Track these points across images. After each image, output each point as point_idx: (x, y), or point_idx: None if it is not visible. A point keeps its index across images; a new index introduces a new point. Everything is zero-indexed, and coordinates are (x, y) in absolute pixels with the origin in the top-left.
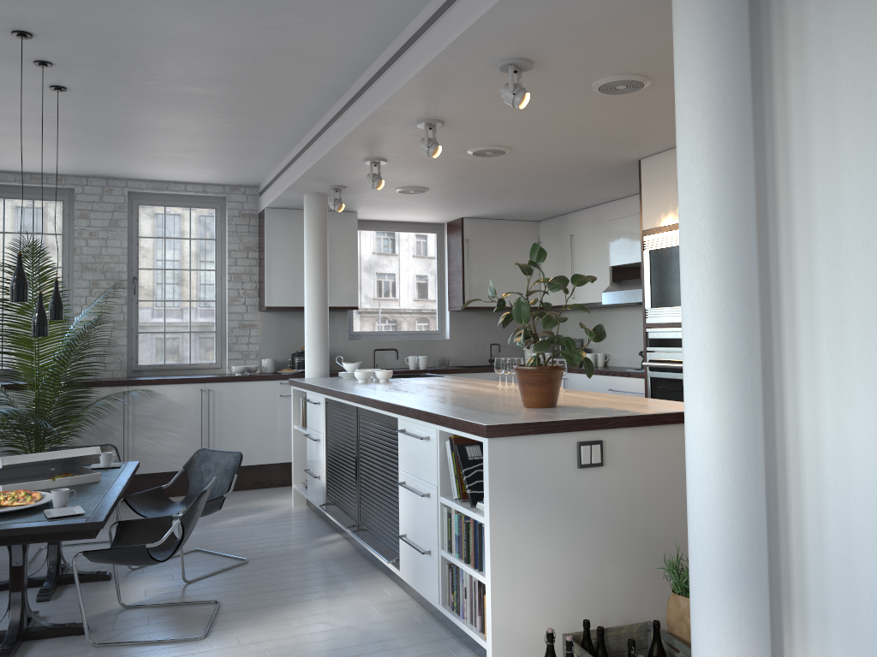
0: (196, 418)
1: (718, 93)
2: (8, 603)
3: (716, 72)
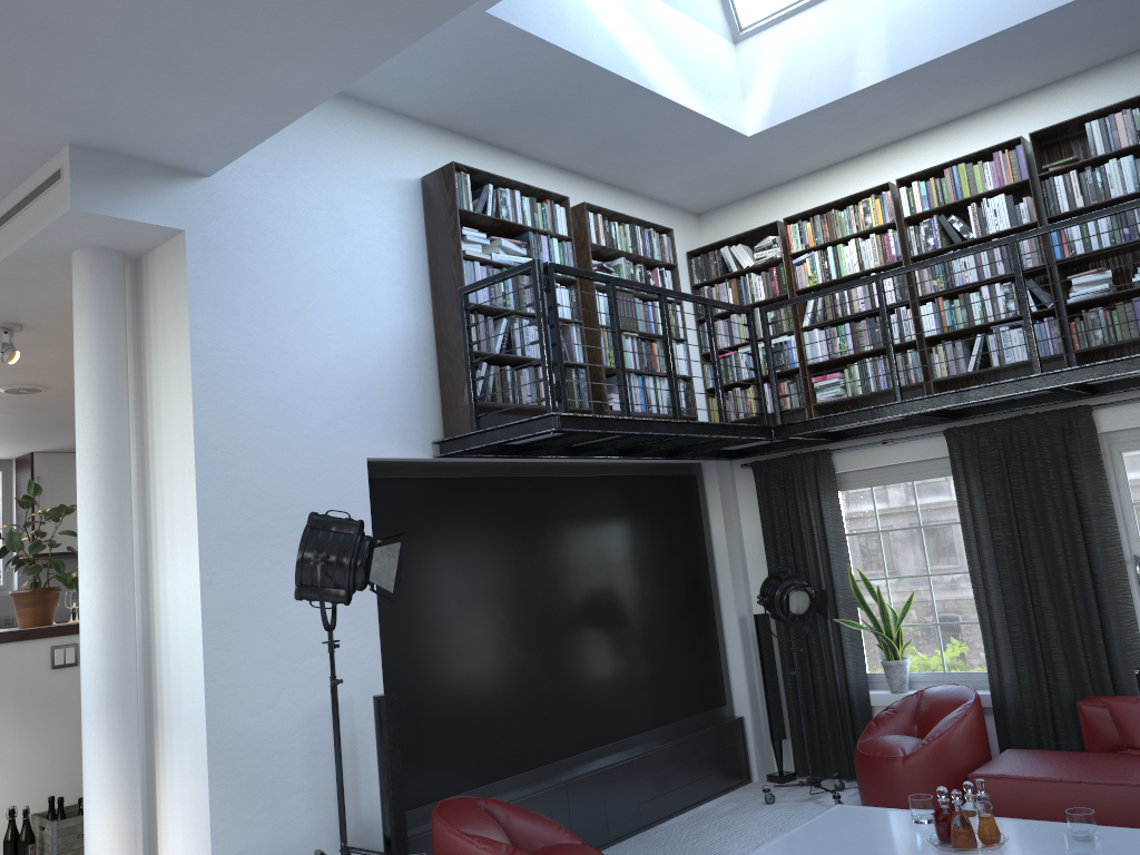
0: None
1: (96, 376)
2: None
3: (95, 362)
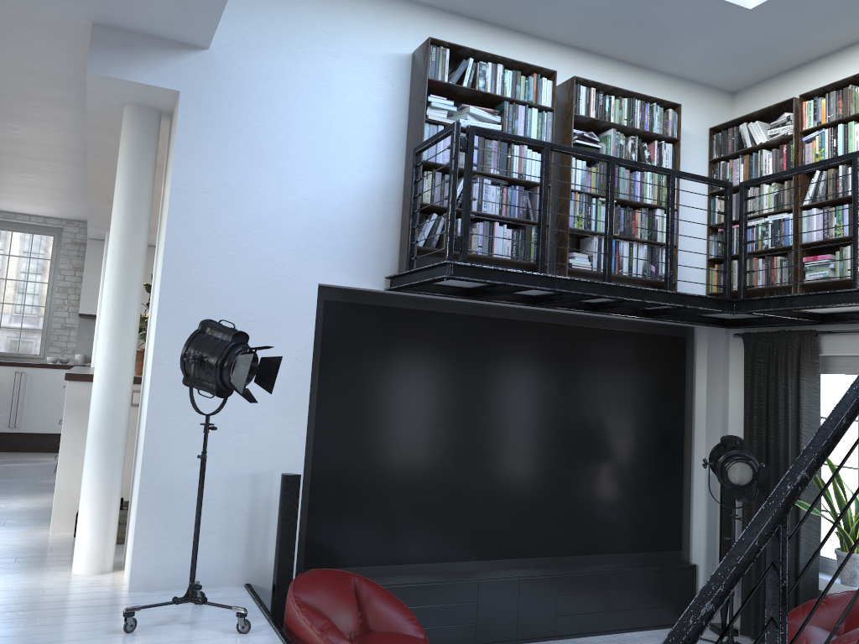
0: (9, 393)
1: (122, 200)
2: None
3: (123, 189)
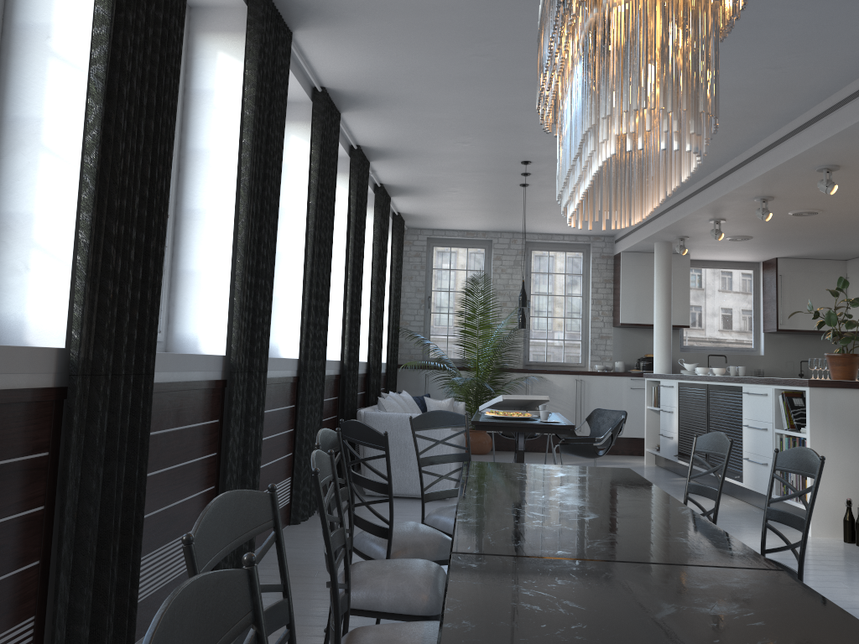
0: (572, 399)
1: None
2: None
3: None
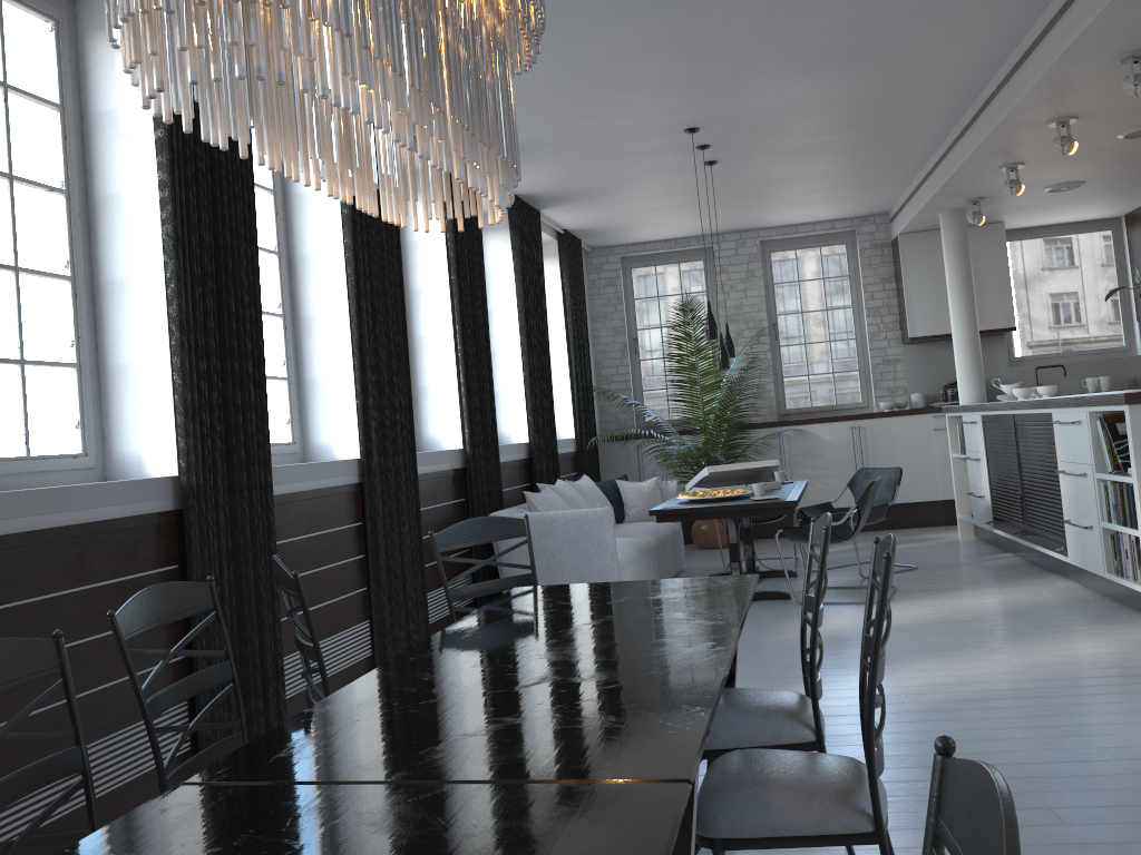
0: (849, 456)
1: None
2: (730, 571)
3: None
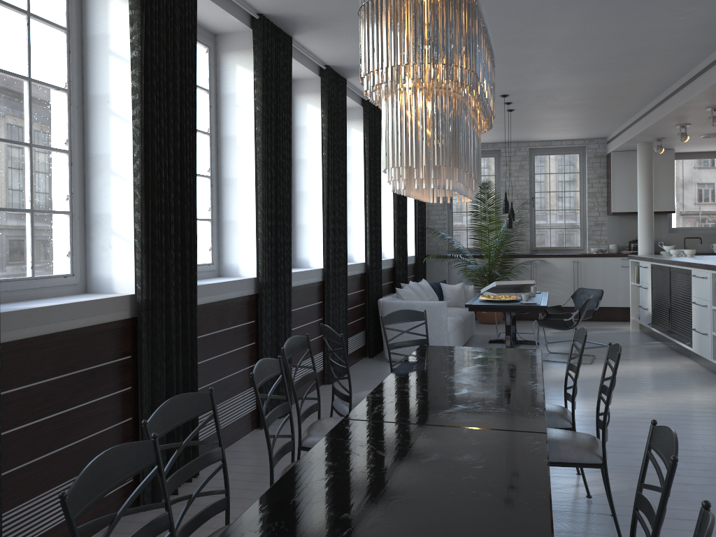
0: (570, 277)
1: None
2: (505, 340)
3: None
